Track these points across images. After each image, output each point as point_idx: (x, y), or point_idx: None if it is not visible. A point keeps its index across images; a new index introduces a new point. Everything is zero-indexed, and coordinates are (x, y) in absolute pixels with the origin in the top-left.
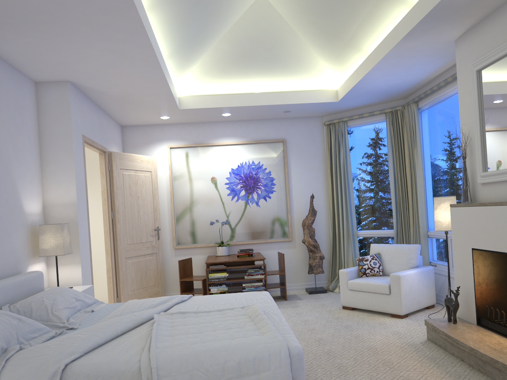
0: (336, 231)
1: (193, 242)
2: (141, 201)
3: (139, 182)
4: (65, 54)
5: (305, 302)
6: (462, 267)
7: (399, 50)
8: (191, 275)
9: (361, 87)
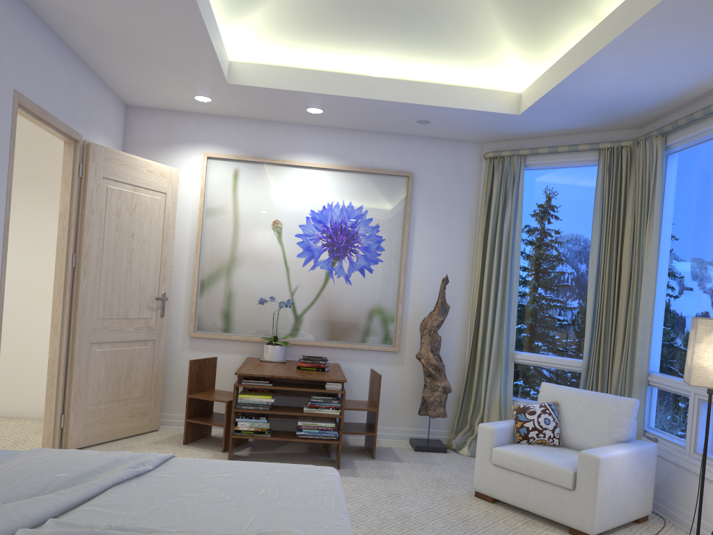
0: (478, 347)
1: (225, 330)
2: (138, 244)
3: (140, 209)
4: None
5: (406, 468)
6: None
7: (684, 2)
8: (211, 388)
9: (571, 88)
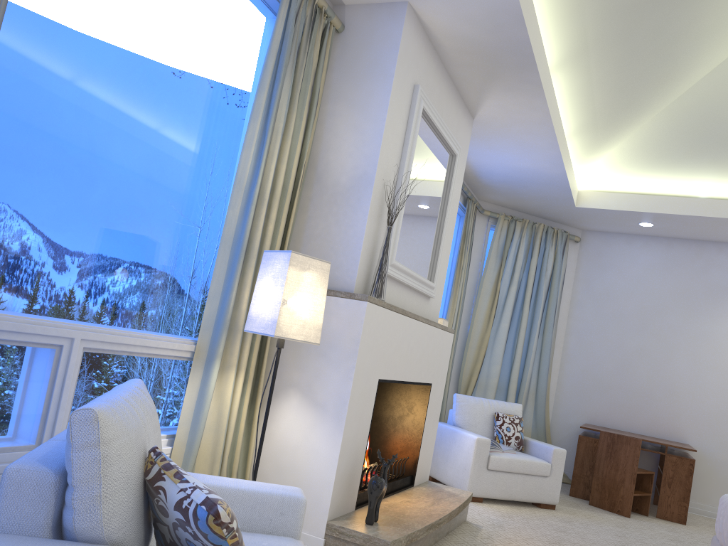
0: None
1: None
2: None
3: None
4: None
5: None
6: (358, 416)
7: None
8: None
9: None
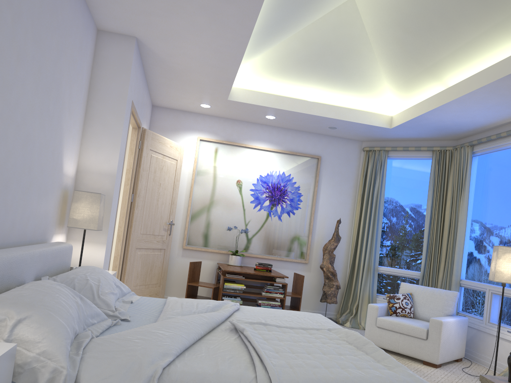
0: (356, 262)
1: (204, 245)
2: (162, 190)
3: (164, 169)
4: (155, 2)
5: None
6: None
7: (498, 85)
8: (197, 280)
9: (426, 117)
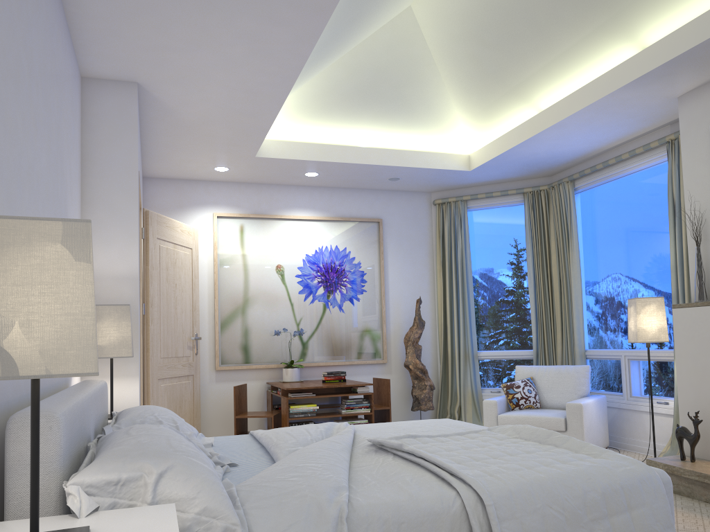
0: (448, 351)
1: (245, 361)
2: (179, 292)
3: (178, 263)
4: (176, 32)
5: None
6: (694, 387)
7: (608, 101)
8: (245, 410)
9: (516, 151)
